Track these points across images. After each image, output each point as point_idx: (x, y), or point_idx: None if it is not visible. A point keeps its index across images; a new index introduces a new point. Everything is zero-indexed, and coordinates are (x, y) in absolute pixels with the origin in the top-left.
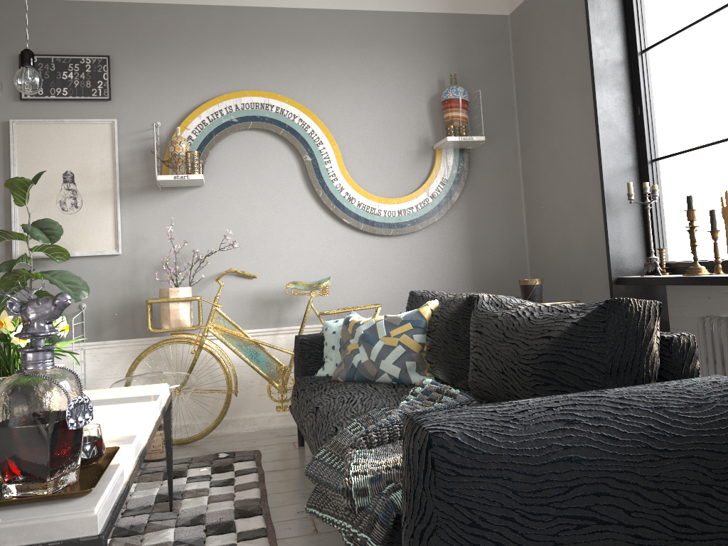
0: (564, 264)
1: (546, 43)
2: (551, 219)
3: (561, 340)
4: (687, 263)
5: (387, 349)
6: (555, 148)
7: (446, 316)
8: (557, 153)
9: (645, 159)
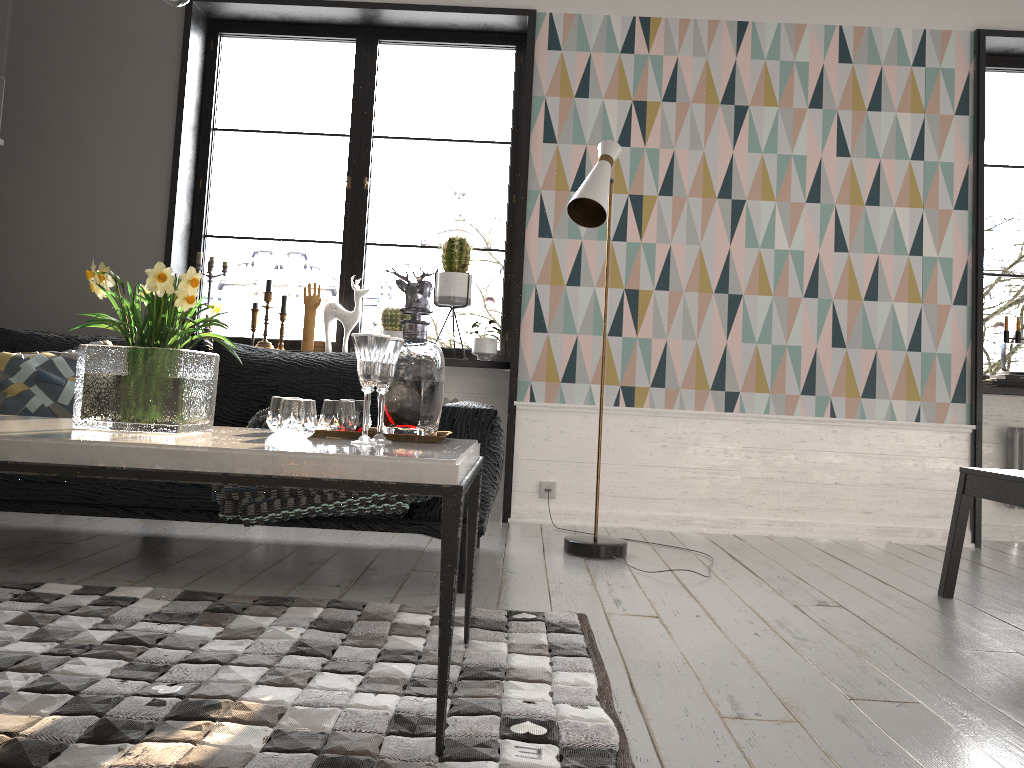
0: (67, 322)
1: (92, 62)
2: (51, 266)
3: None
4: (236, 338)
5: None
6: (81, 187)
7: None
8: (85, 193)
9: (199, 233)
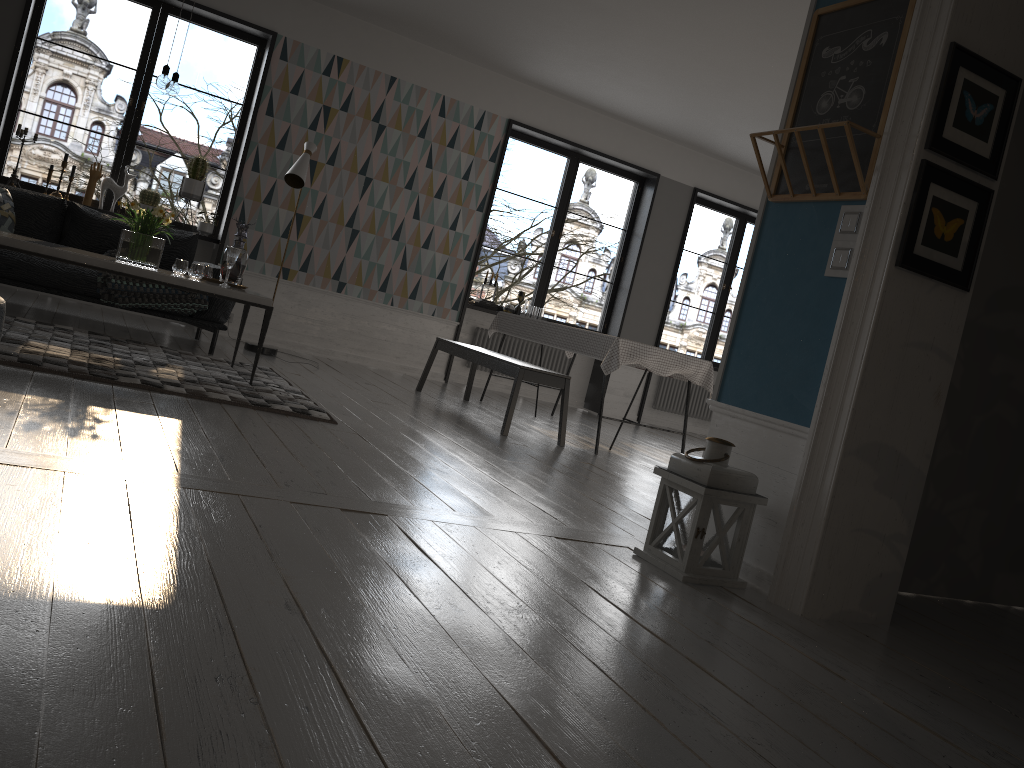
0: None
1: None
2: None
3: (181, 244)
4: (32, 185)
5: (3, 218)
6: None
7: (39, 205)
8: None
9: (16, 107)
